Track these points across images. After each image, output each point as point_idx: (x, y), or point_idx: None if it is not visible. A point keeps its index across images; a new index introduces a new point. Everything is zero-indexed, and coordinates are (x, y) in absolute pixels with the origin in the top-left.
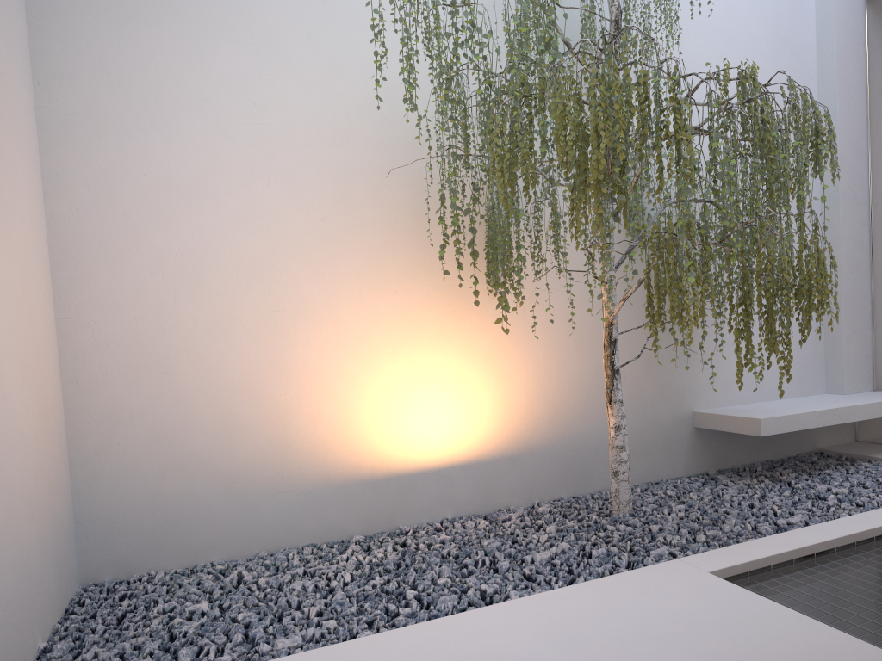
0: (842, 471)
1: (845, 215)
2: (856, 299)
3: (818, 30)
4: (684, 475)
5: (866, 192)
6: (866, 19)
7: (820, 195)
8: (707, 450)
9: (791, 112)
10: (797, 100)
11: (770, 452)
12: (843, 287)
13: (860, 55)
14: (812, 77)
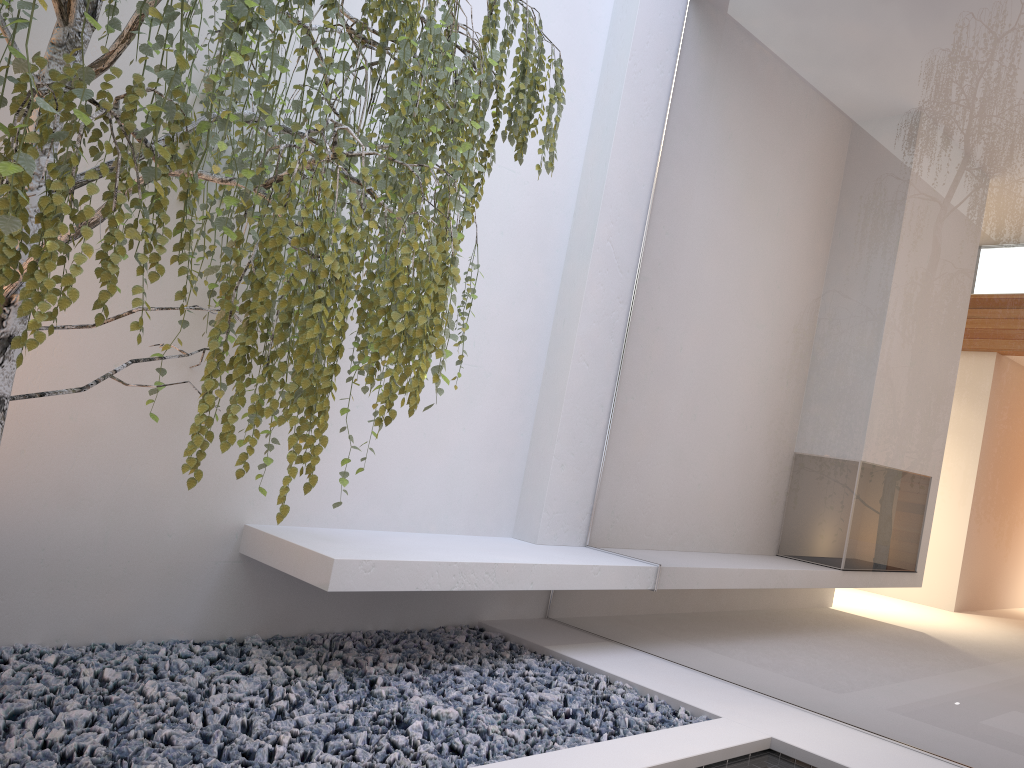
0: (484, 669)
1: (596, 277)
2: (587, 404)
3: (617, 7)
4: (194, 638)
5: (634, 255)
6: (684, 20)
7: (569, 240)
8: (259, 598)
9: (485, 18)
10: (498, 1)
11: (390, 617)
12: (570, 382)
13: (667, 64)
14: (594, 67)
